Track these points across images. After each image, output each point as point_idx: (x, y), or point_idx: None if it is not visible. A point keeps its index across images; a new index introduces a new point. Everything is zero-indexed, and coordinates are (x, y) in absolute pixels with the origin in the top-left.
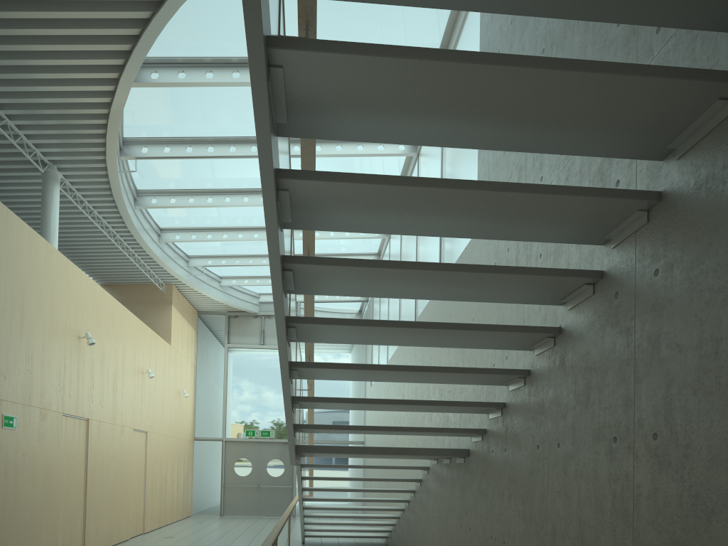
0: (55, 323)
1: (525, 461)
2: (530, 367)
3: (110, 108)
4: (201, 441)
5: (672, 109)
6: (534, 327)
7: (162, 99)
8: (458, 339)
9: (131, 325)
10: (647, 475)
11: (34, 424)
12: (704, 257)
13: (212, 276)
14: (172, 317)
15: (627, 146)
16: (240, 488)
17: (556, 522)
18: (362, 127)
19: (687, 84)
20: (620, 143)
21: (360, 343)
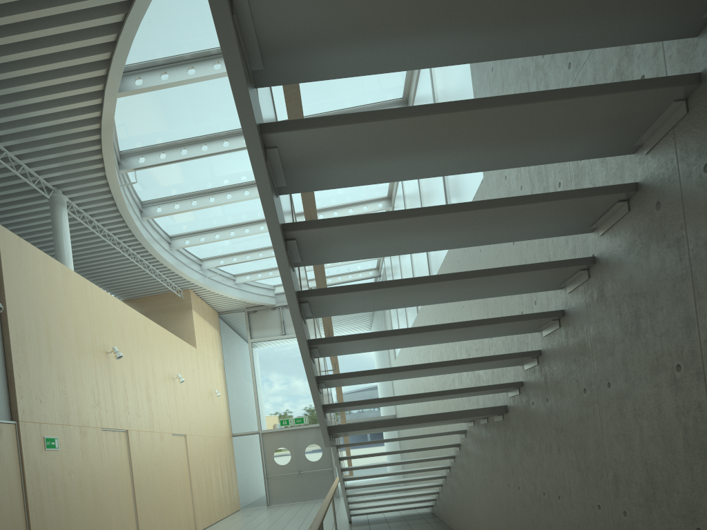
0: (81, 342)
1: (572, 408)
2: (564, 307)
3: (101, 122)
4: (239, 437)
5: None
6: (565, 261)
7: (150, 106)
8: (482, 288)
9: (156, 334)
10: None
11: (76, 442)
12: None
13: (227, 276)
14: (194, 321)
15: (654, 25)
16: (282, 477)
17: (617, 468)
18: (347, 58)
19: None
20: (646, 23)
21: (378, 310)
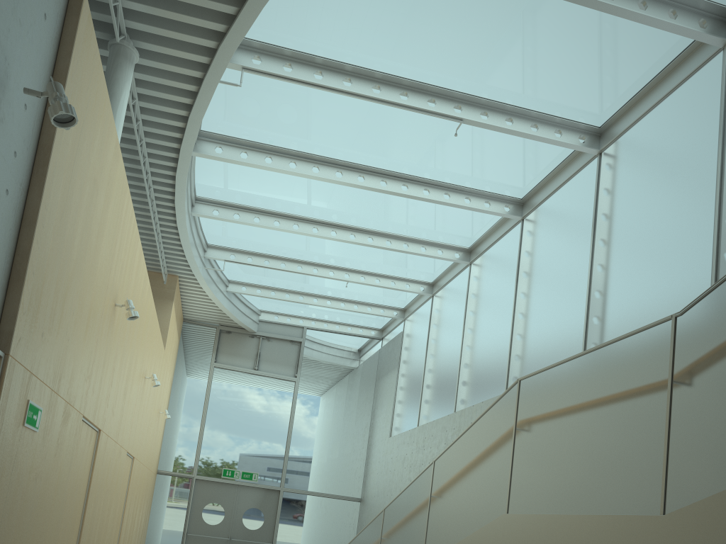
0: (101, 270)
1: None
2: None
3: None
4: (165, 476)
5: None
6: None
7: None
8: None
9: (149, 311)
10: None
11: (55, 427)
12: None
13: (222, 278)
14: (171, 316)
15: None
16: (206, 540)
17: None
18: None
19: None
20: None
21: None
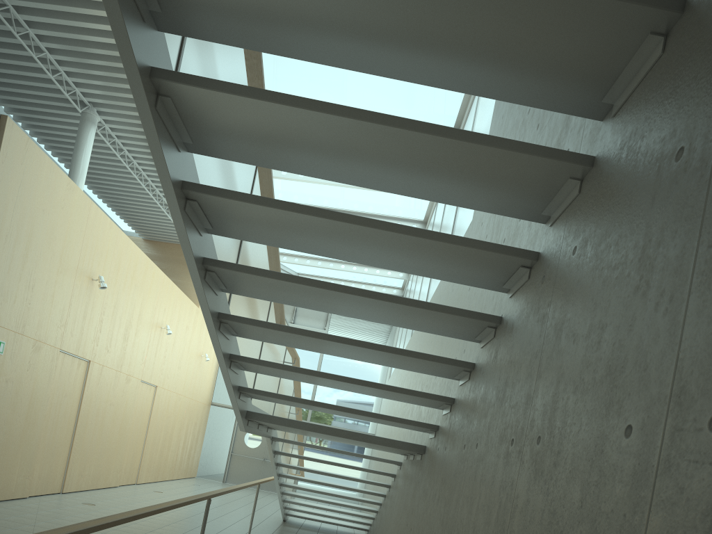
0: (66, 260)
1: (454, 461)
2: (476, 361)
3: None
4: (217, 407)
5: (597, 42)
6: (472, 312)
7: None
8: (394, 315)
9: (156, 280)
10: (525, 485)
11: (24, 354)
12: (612, 229)
13: None
14: None
15: (556, 94)
16: (246, 459)
17: (459, 529)
18: (247, 29)
19: (607, 5)
20: (546, 89)
21: (295, 305)
